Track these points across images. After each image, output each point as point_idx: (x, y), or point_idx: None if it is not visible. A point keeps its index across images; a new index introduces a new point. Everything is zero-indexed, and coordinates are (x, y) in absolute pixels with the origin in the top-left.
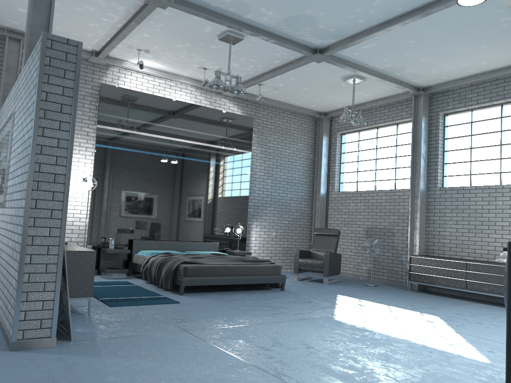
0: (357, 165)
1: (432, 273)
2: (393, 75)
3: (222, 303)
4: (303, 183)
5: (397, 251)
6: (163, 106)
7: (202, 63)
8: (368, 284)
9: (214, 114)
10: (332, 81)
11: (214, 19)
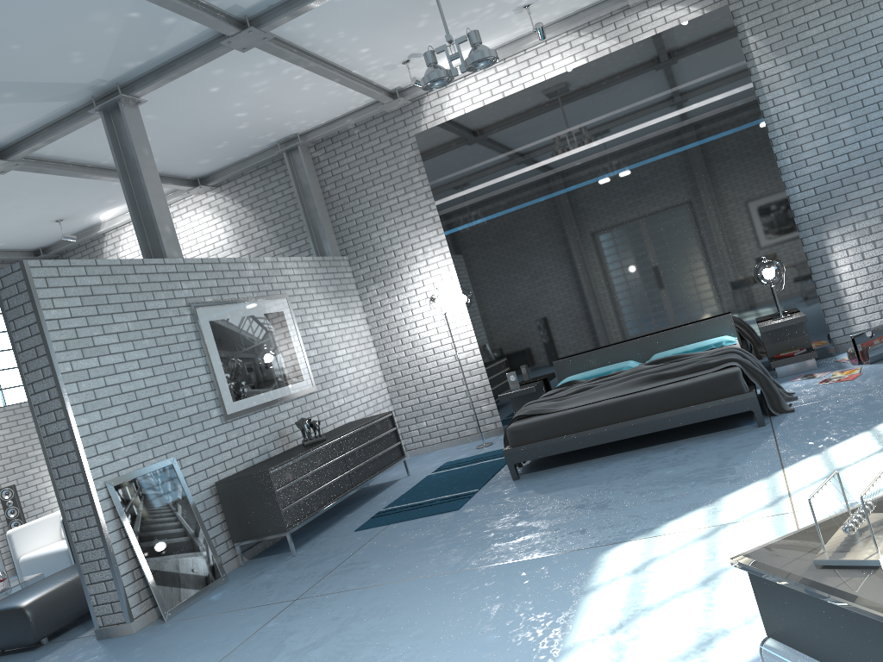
0: None
1: None
2: None
3: (520, 502)
4: None
5: None
6: (521, 109)
7: (505, 6)
8: None
9: (627, 60)
10: None
11: None
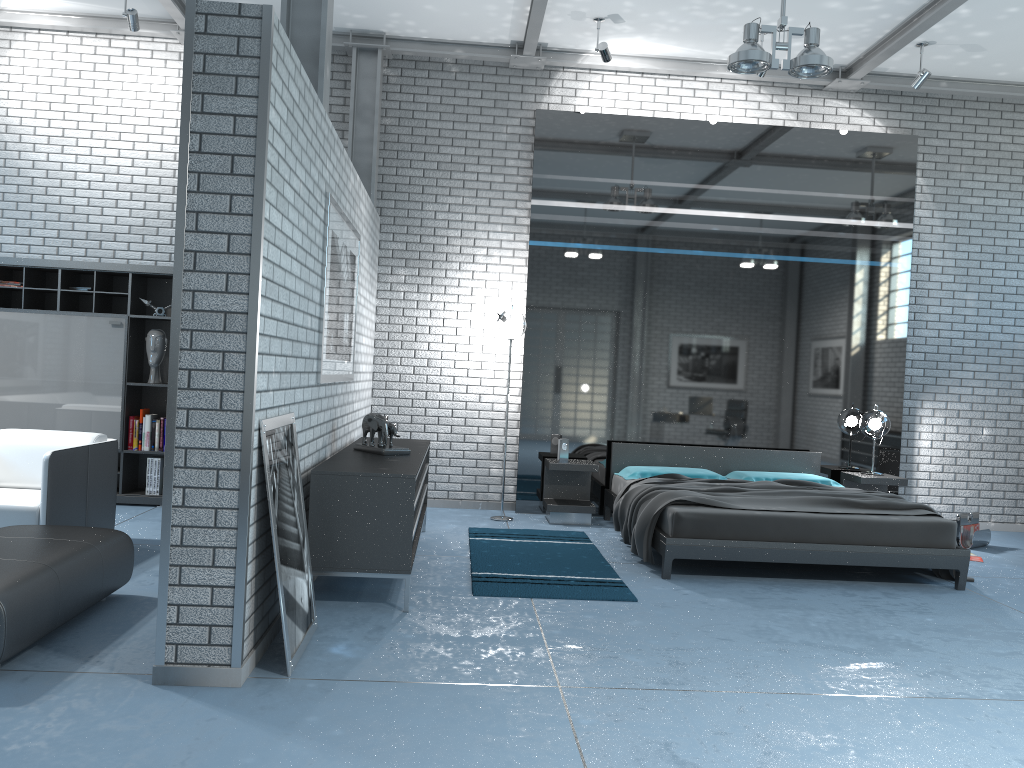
0: None
1: None
2: None
3: (743, 613)
4: None
5: None
6: (675, 140)
7: (751, 19)
8: None
9: (805, 143)
10: None
11: None
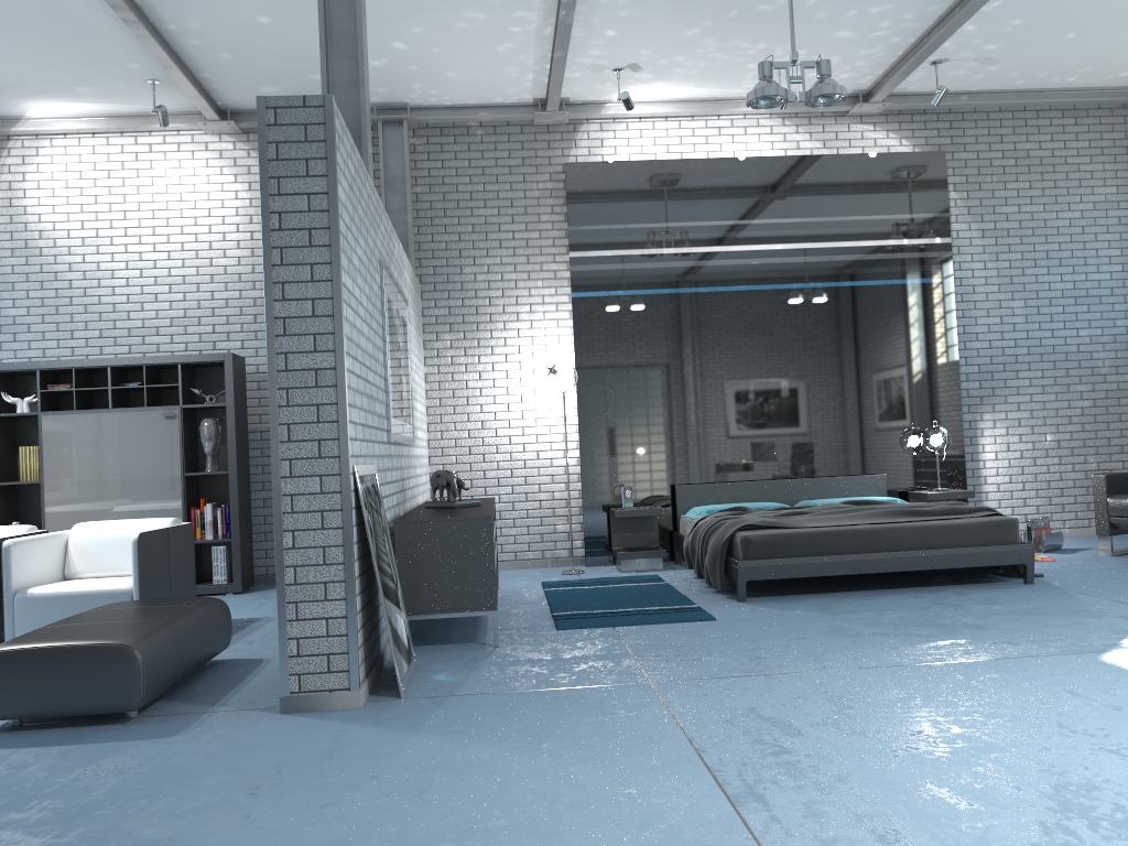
0: None
1: None
2: None
3: (818, 619)
4: (1127, 292)
5: None
6: (705, 179)
7: (766, 55)
8: None
9: (834, 169)
10: None
11: None
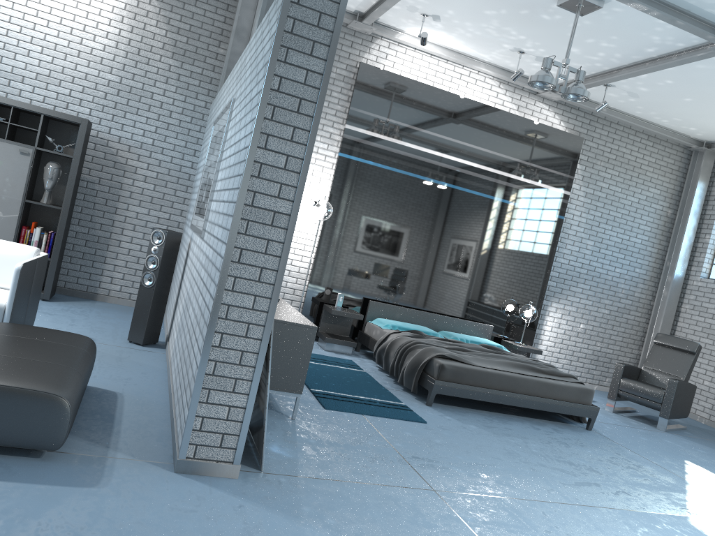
0: None
1: None
2: None
3: (491, 438)
4: (646, 253)
5: None
6: (445, 106)
7: (519, 43)
8: None
9: (521, 127)
10: None
11: None
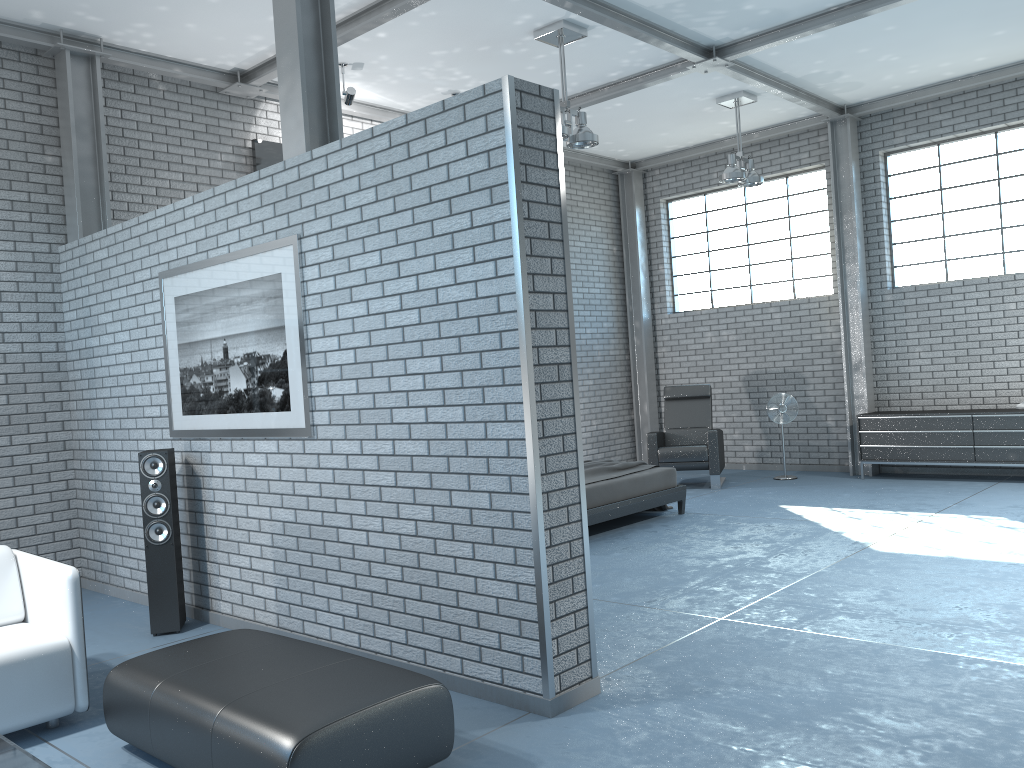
0: (706, 259)
1: (907, 441)
2: (812, 87)
3: (650, 556)
4: (607, 303)
5: (816, 411)
6: None
7: (459, 84)
8: (781, 477)
9: None
10: (691, 104)
11: (567, 1)
